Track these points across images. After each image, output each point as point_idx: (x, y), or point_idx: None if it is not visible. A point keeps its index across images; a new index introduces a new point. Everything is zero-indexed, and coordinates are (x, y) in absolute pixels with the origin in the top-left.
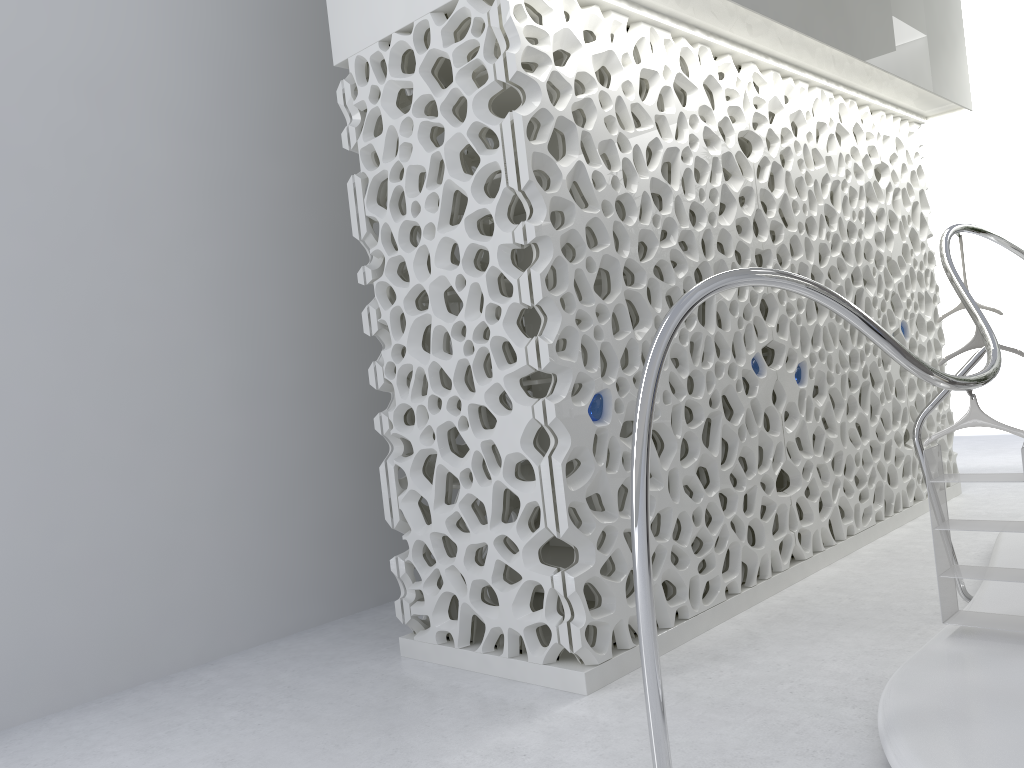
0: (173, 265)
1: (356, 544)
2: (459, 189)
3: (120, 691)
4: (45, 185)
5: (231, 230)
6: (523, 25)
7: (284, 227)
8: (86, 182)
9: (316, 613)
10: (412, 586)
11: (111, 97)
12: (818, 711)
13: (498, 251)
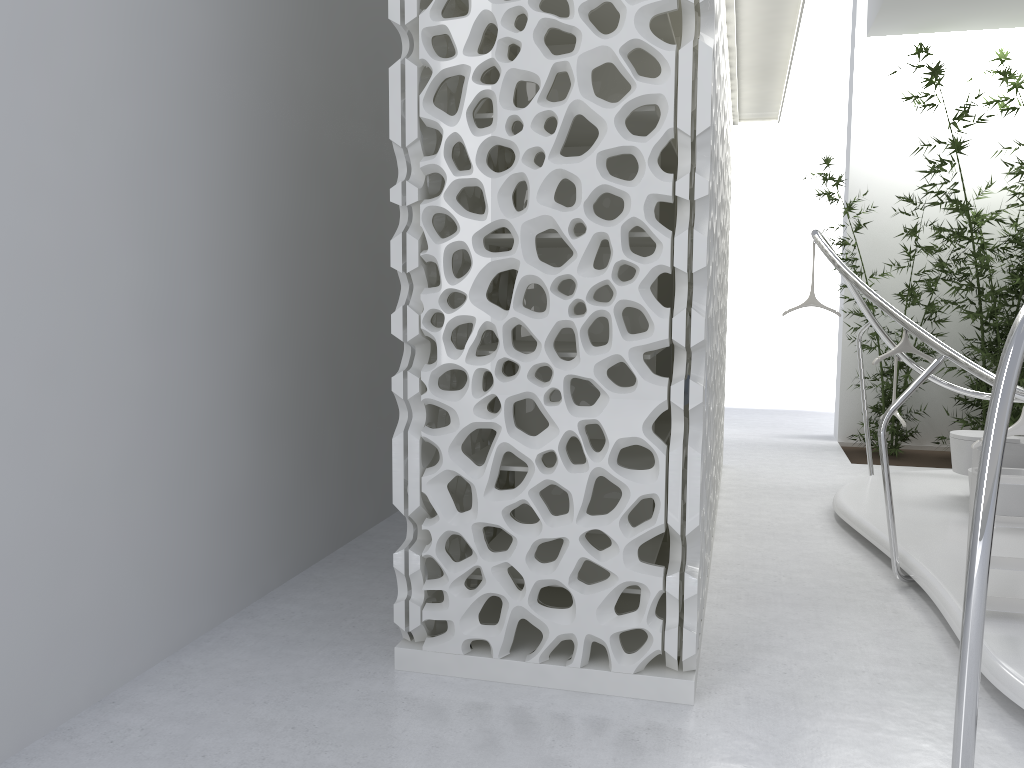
0: (87, 124)
1: (246, 524)
2: (587, 115)
3: (2, 762)
4: None
5: (151, 88)
6: None
7: (202, 98)
8: None
9: (207, 615)
10: (427, 586)
11: None
12: (930, 702)
13: (645, 201)
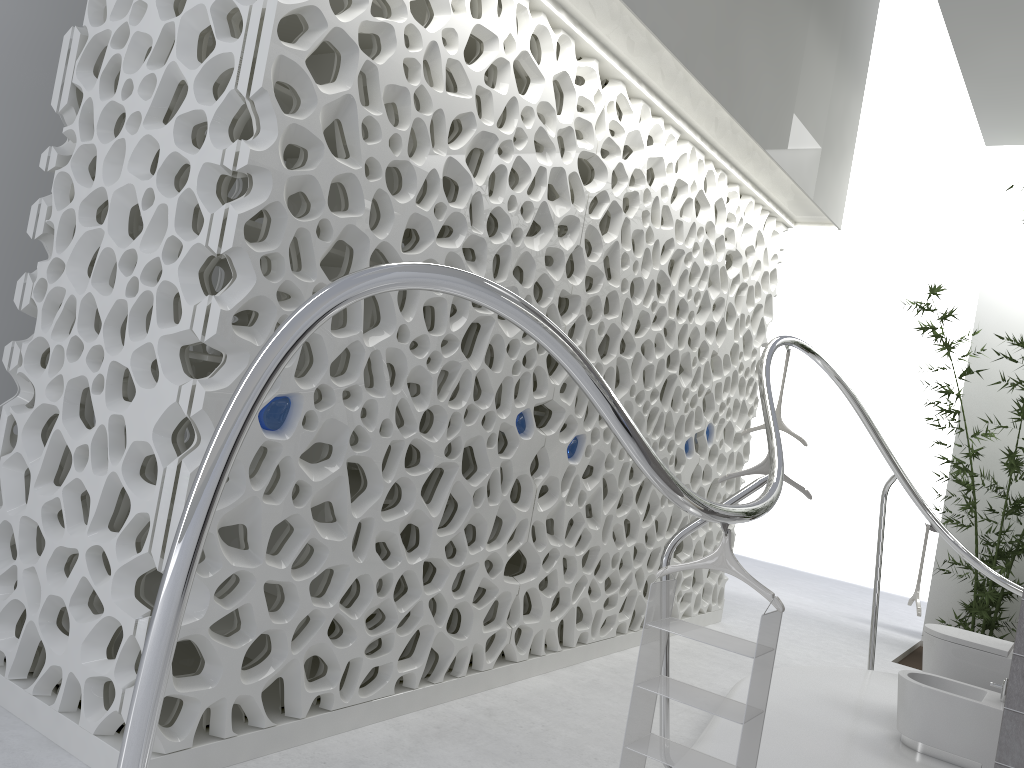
0: None
1: None
2: (185, 79)
3: None
4: None
5: None
6: None
7: (3, 81)
8: None
9: None
10: None
11: None
12: None
13: (201, 171)
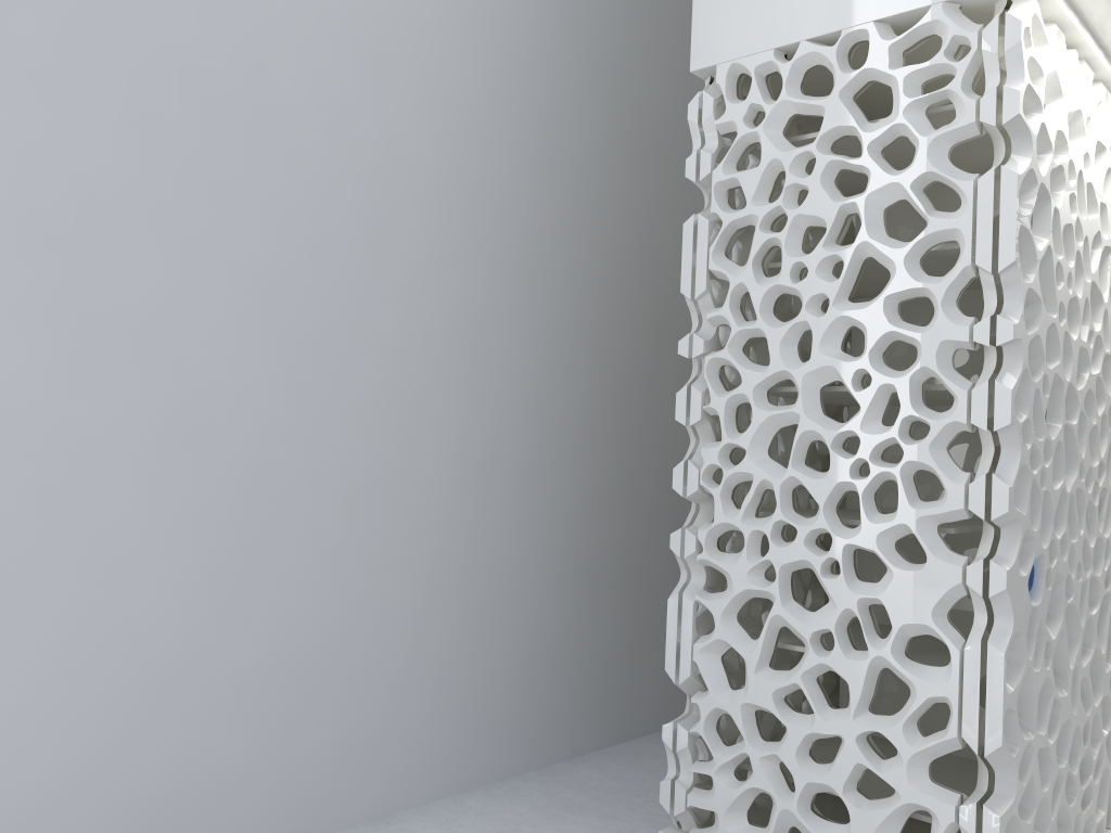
0: (420, 290)
1: (558, 677)
2: (877, 256)
3: None
4: (298, 161)
5: (486, 257)
6: (1028, 55)
7: (541, 264)
8: (343, 166)
9: (505, 763)
10: (694, 767)
11: (386, 64)
12: None
13: (938, 348)
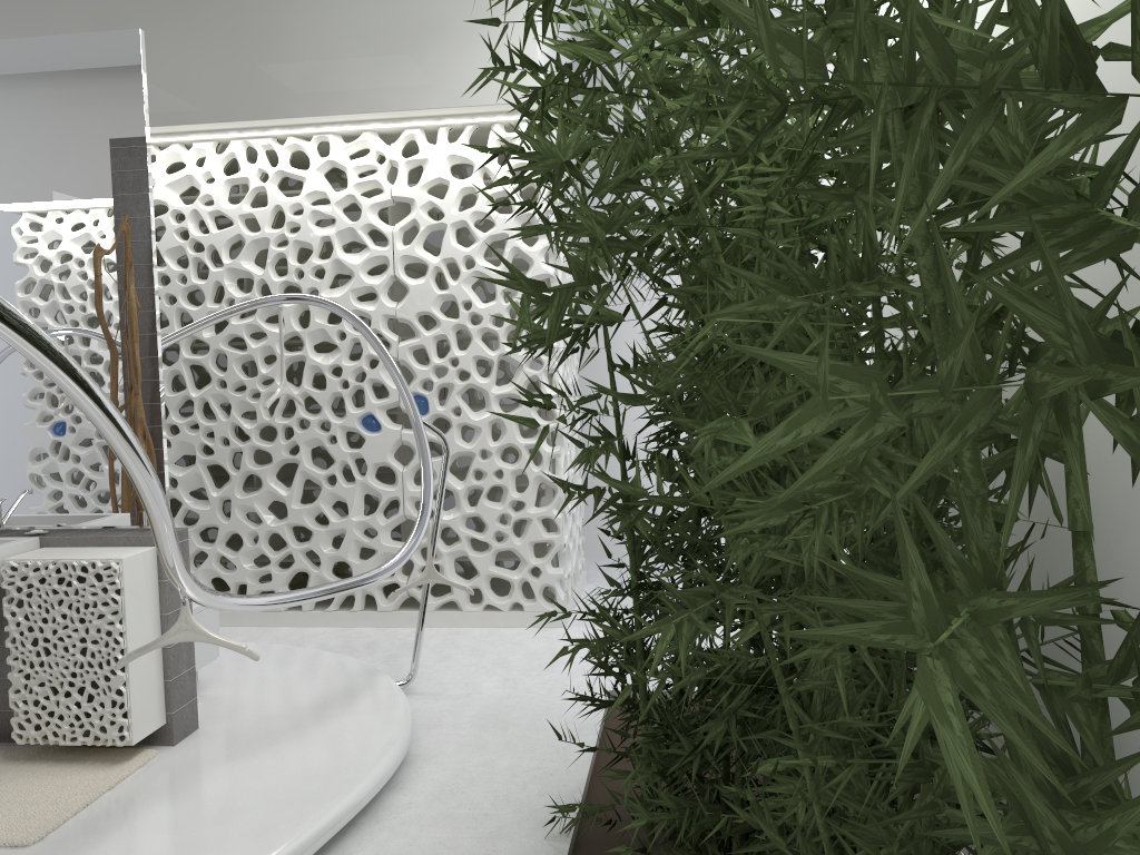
0: None
1: None
2: None
3: None
4: None
5: None
6: None
7: None
8: None
9: None
10: None
11: None
12: None
13: None
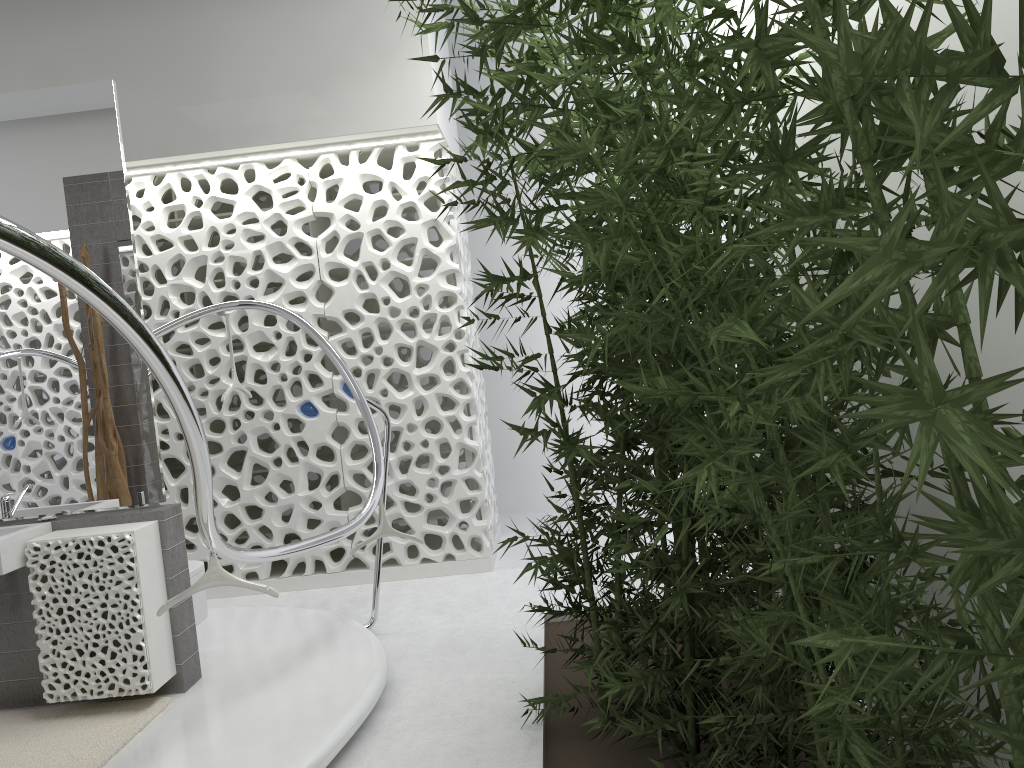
0: None
1: None
2: None
3: None
4: None
5: None
6: None
7: None
8: None
9: None
10: None
11: None
12: None
13: None
